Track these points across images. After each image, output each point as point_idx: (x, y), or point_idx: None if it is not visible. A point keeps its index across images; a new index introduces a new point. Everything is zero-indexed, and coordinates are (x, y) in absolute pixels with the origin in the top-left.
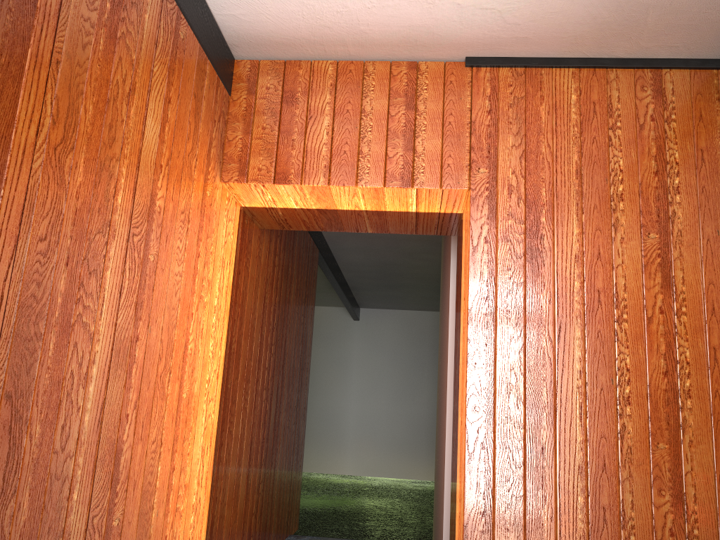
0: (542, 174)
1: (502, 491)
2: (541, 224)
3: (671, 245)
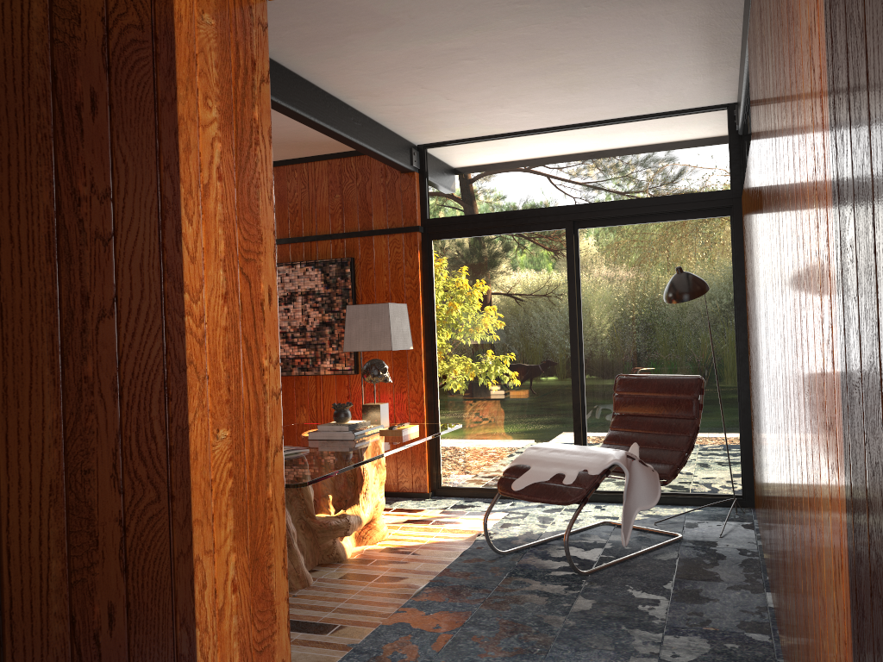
0: None
1: None
2: None
3: None
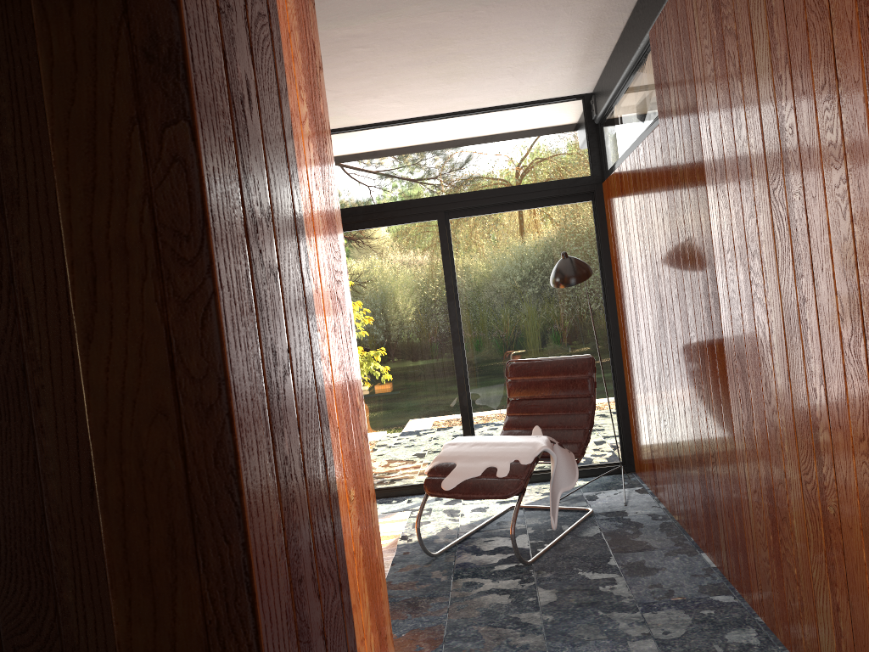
0: None
1: None
2: None
3: None
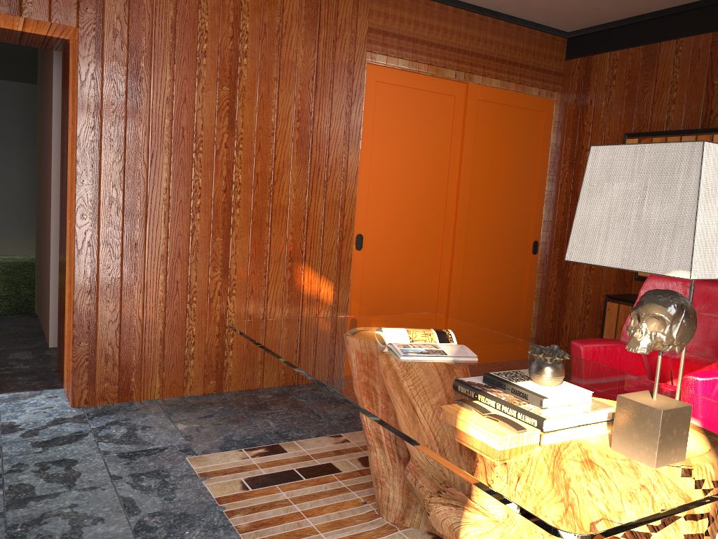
0: (143, 24)
1: (104, 276)
2: (141, 69)
3: (237, 97)
